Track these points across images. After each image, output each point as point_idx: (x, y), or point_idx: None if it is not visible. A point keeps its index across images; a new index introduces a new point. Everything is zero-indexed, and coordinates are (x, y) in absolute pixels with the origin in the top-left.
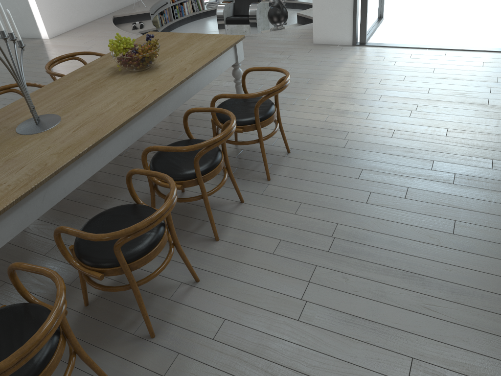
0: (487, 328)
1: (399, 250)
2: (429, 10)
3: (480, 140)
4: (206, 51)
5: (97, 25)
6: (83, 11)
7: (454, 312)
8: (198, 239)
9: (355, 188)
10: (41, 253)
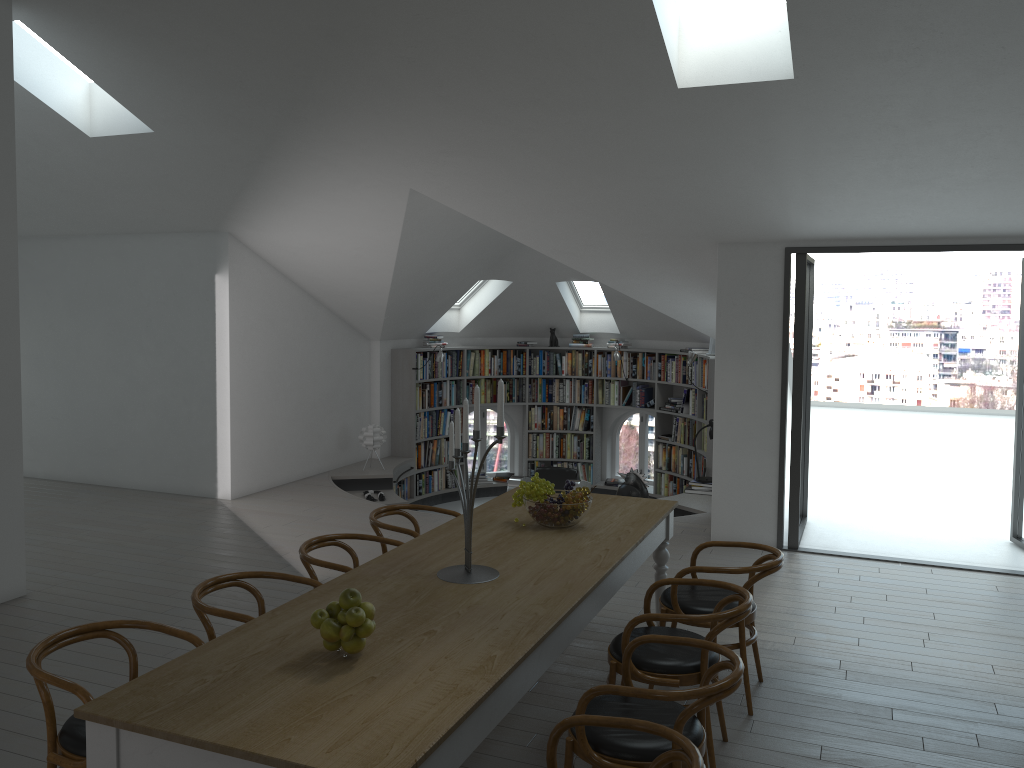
0: None
1: None
2: (872, 513)
3: None
4: (637, 513)
5: (309, 487)
6: (288, 462)
7: None
8: None
9: (895, 731)
10: None
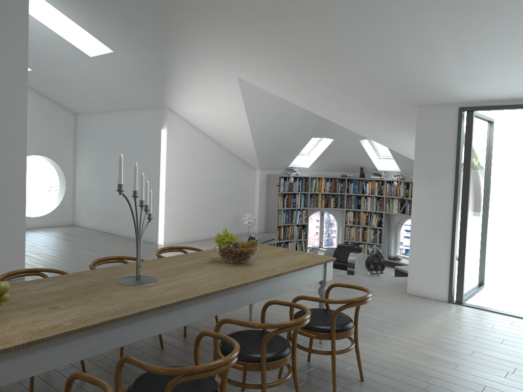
0: None
1: None
2: None
3: None
4: (297, 261)
5: (207, 243)
6: (199, 229)
7: None
8: None
9: None
10: None
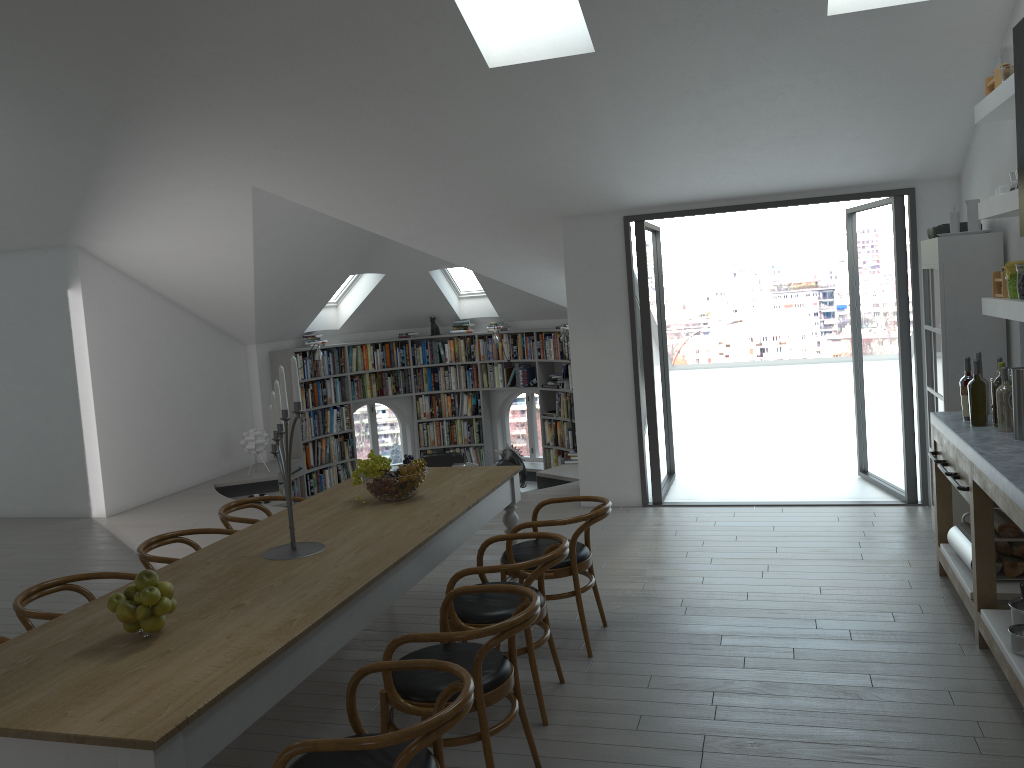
0: (951, 766)
1: (810, 709)
2: (737, 464)
3: (868, 595)
4: (479, 480)
5: (190, 497)
6: (166, 474)
7: (905, 757)
8: (515, 726)
9: (721, 654)
10: (262, 767)
